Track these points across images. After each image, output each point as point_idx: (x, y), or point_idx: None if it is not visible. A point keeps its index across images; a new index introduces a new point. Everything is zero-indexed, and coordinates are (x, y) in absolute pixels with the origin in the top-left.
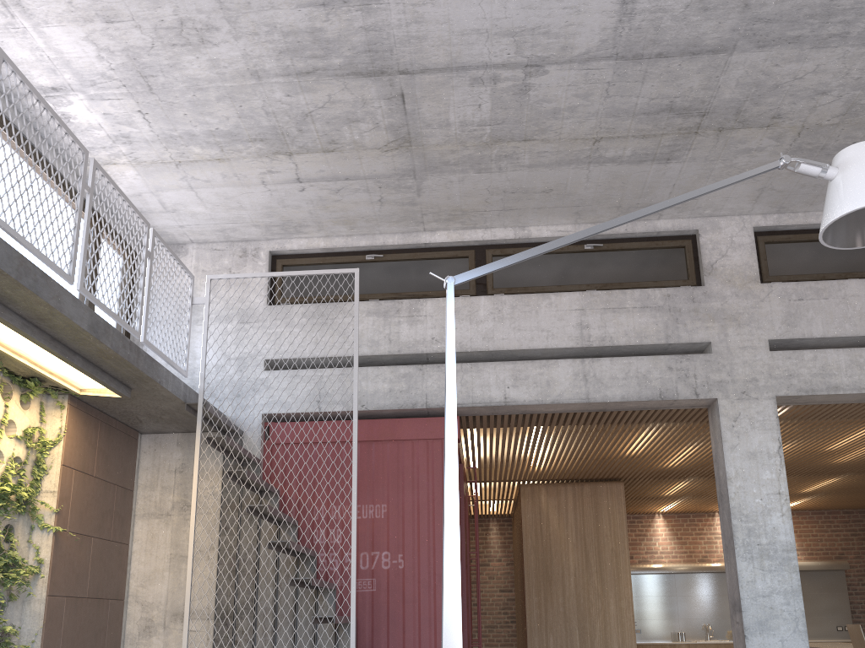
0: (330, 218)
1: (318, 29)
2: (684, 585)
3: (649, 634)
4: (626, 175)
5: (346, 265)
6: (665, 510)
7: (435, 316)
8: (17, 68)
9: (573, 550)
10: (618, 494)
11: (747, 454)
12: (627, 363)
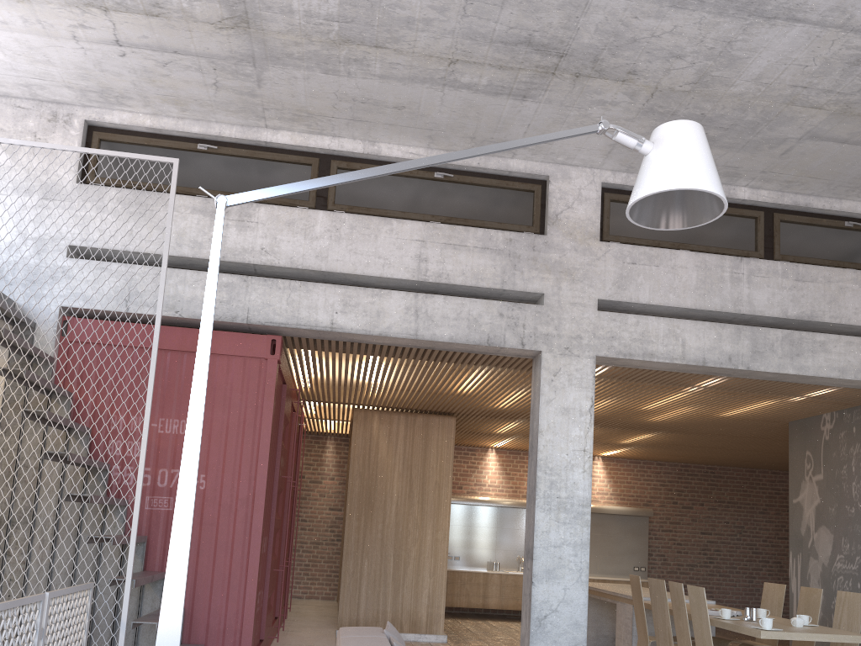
0: (158, 94)
1: None
2: (505, 519)
3: (467, 561)
4: (481, 106)
5: (175, 151)
6: (498, 446)
7: (267, 225)
8: None
9: (398, 479)
10: (449, 429)
11: (561, 409)
12: (460, 303)
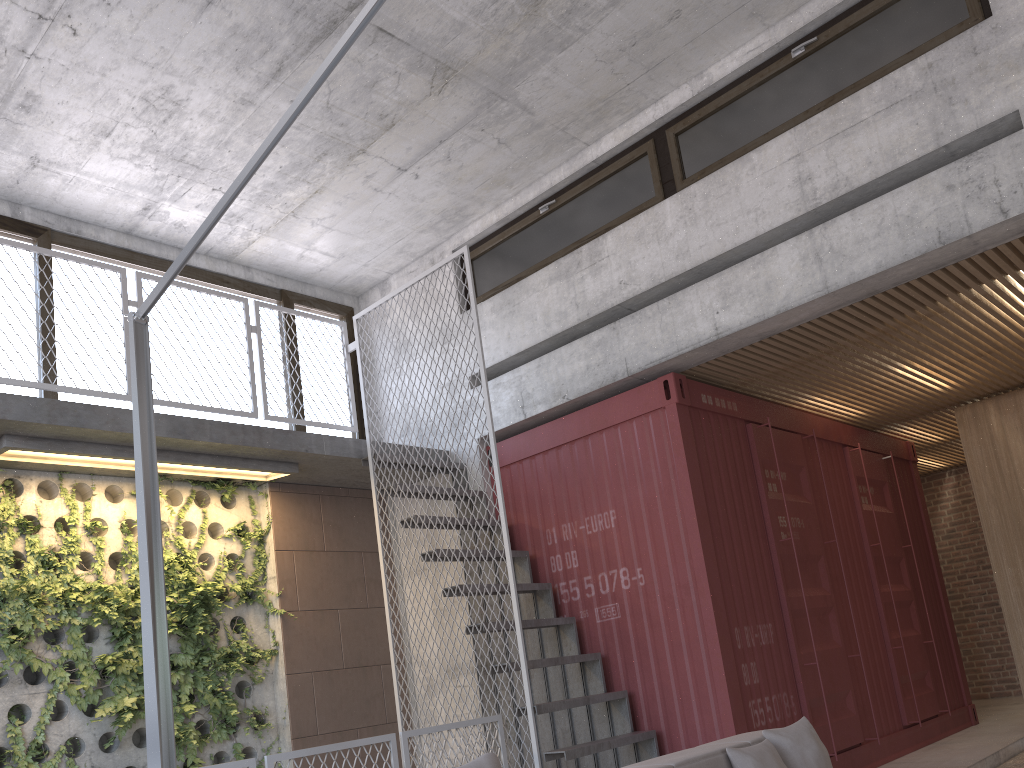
0: (476, 187)
1: (236, 27)
2: None
3: None
4: None
5: (526, 230)
6: None
7: (618, 252)
8: (1, 239)
9: None
10: None
11: None
12: (877, 208)
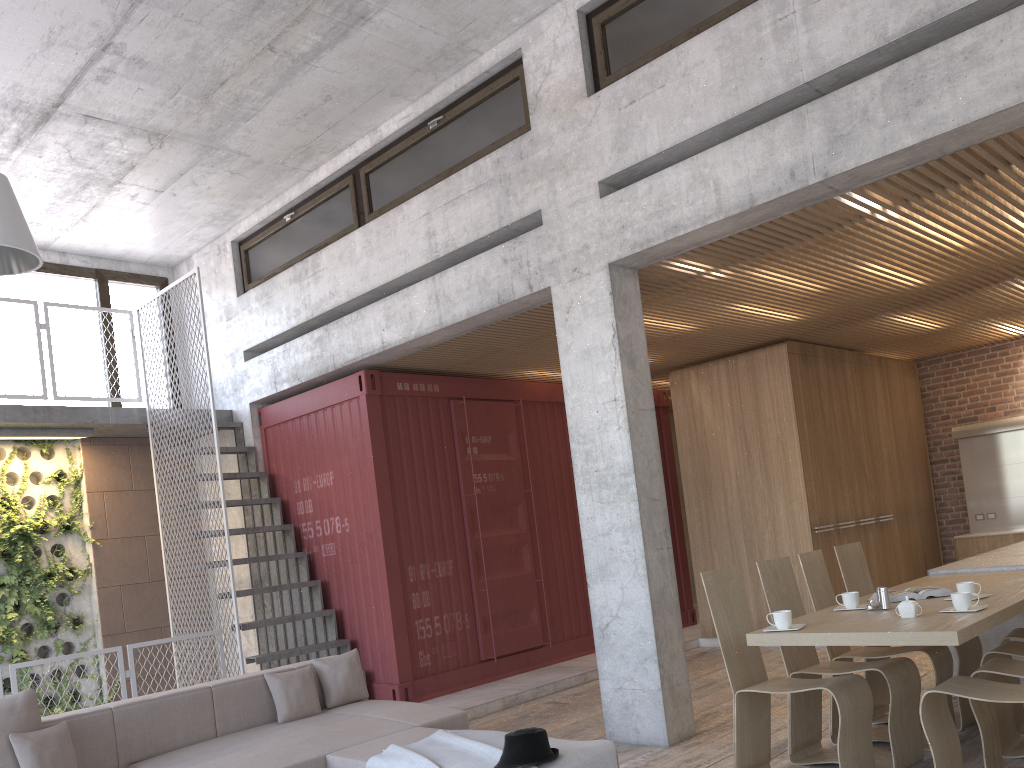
0: (231, 199)
1: None
2: None
3: (1008, 518)
4: (360, 50)
5: (279, 232)
6: None
7: (329, 268)
8: None
9: (731, 446)
10: (781, 362)
11: (581, 354)
12: (468, 268)
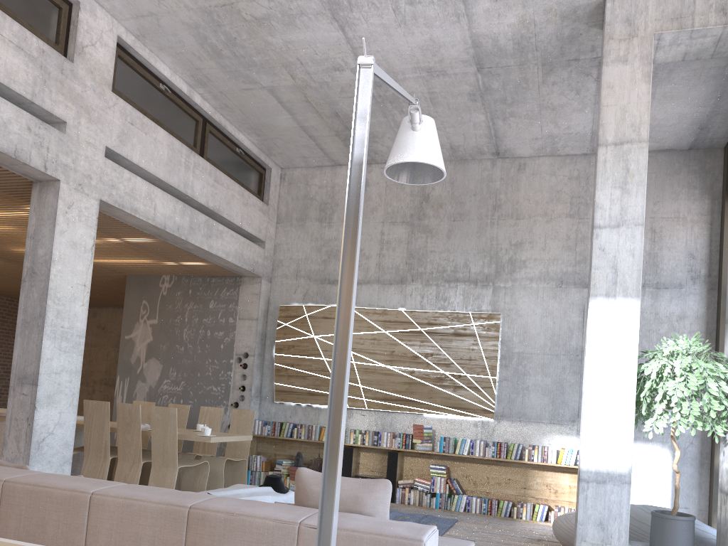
0: None
1: None
2: None
3: None
4: None
5: None
6: None
7: None
8: None
9: None
10: None
11: (71, 243)
12: None
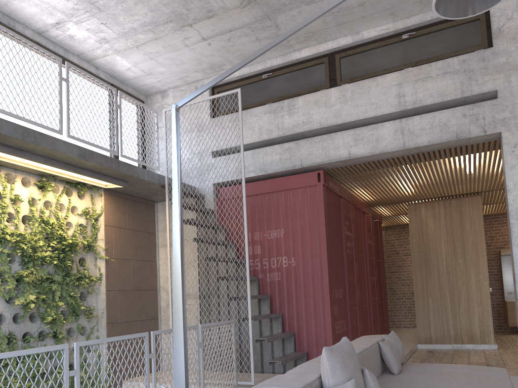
0: (234, 57)
1: None
2: None
3: None
4: None
5: (252, 84)
6: None
7: (304, 107)
8: (1, 26)
9: (444, 244)
10: (477, 204)
11: None
12: (432, 117)
